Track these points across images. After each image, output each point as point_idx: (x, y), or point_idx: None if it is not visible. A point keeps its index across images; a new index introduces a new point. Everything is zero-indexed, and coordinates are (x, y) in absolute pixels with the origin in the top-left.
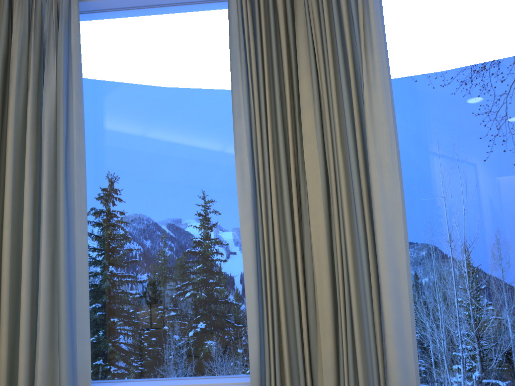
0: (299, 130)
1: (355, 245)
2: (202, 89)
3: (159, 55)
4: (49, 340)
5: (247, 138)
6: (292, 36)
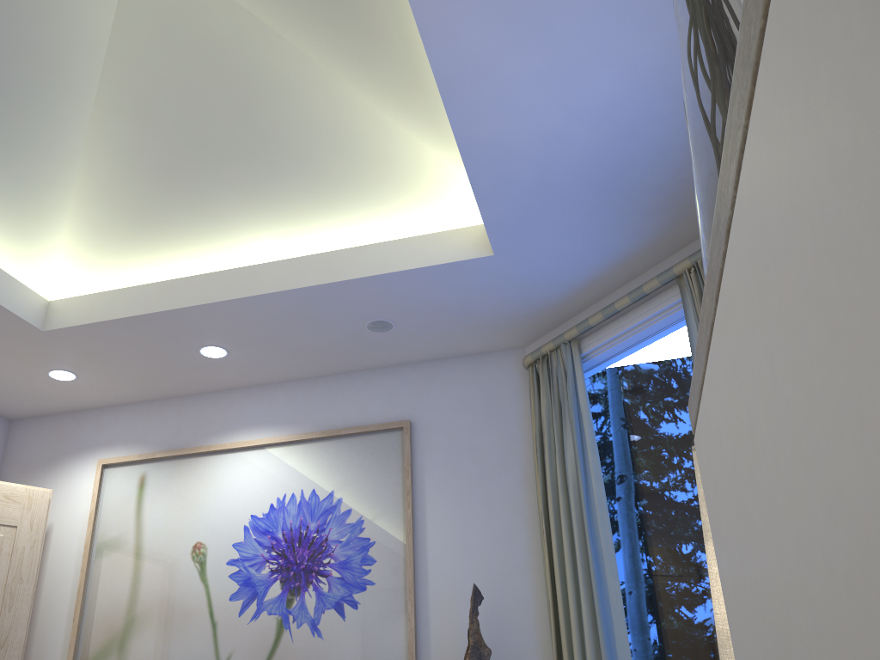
0: None
1: None
2: None
3: (654, 386)
4: None
5: None
6: None
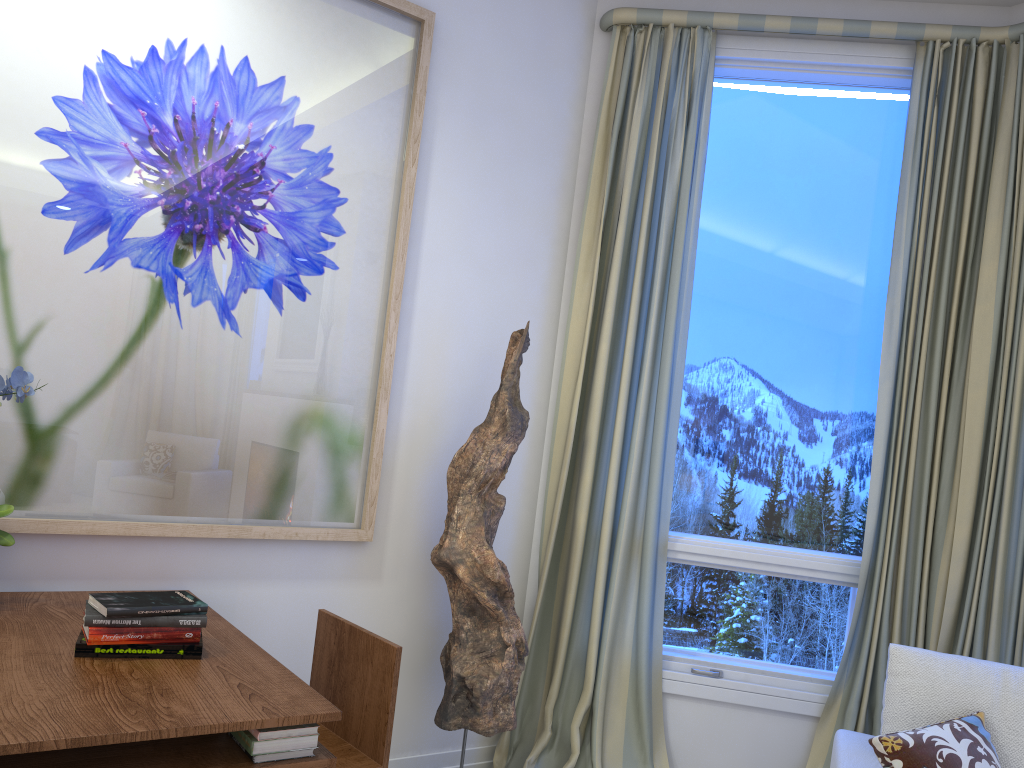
0: (968, 281)
1: (1020, 429)
2: (842, 203)
3: (794, 150)
4: (638, 474)
5: (902, 281)
6: (984, 162)
